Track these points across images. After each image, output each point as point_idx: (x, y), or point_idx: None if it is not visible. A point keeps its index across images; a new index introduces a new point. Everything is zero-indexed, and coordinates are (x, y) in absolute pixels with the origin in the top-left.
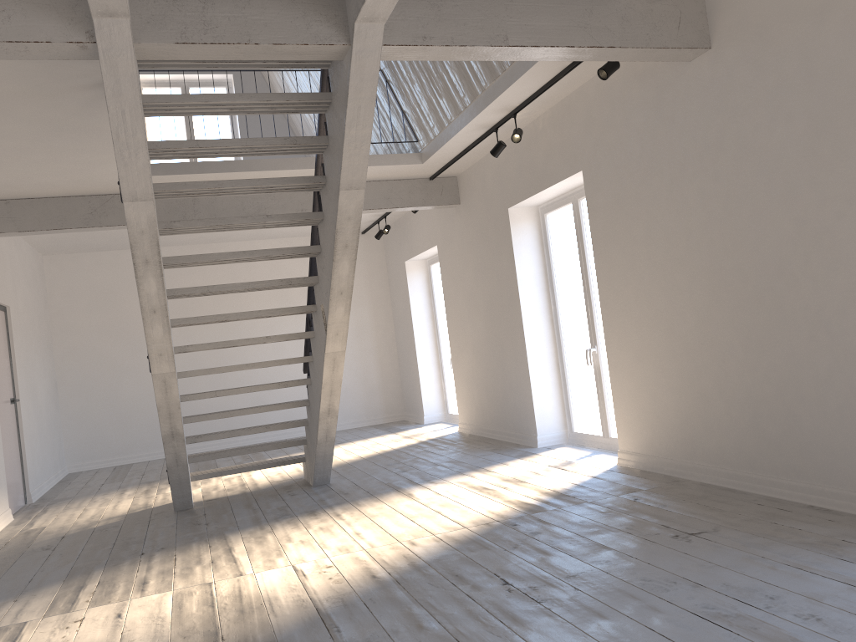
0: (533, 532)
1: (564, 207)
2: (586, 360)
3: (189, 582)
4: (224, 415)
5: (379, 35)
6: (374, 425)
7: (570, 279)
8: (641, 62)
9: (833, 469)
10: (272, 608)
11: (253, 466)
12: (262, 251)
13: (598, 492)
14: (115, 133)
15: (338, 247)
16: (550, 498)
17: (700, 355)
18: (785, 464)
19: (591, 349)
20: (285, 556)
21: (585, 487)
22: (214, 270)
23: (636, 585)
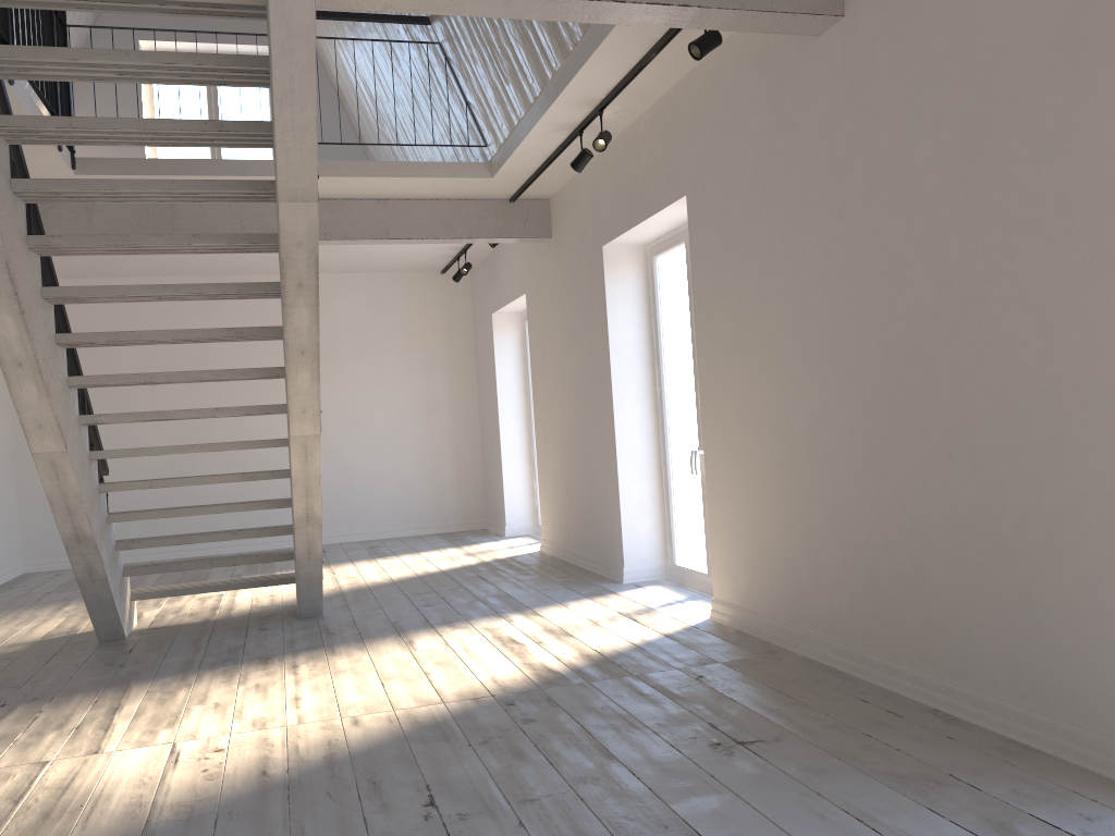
0: (528, 718)
1: (676, 248)
2: (690, 466)
3: (21, 757)
4: (168, 513)
5: None
6: (443, 534)
7: (679, 351)
8: (760, 37)
9: (967, 659)
10: (91, 813)
11: (221, 586)
12: (193, 286)
13: (657, 661)
14: None
15: (288, 285)
16: (587, 665)
17: (812, 473)
18: (908, 643)
19: (697, 450)
20: (177, 727)
21: (644, 651)
22: (235, 312)
23: (609, 826)
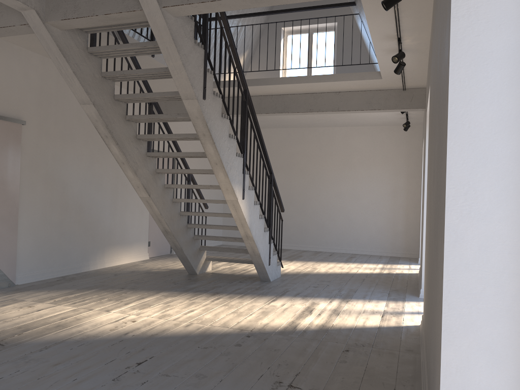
0: (241, 344)
1: None
2: None
3: (91, 306)
4: (207, 226)
5: (154, 1)
6: (393, 257)
7: None
8: None
9: (429, 382)
10: (66, 330)
11: (238, 260)
12: (184, 134)
13: (346, 337)
14: (59, 69)
15: (199, 135)
16: (314, 330)
17: (428, 250)
18: (428, 364)
19: None
20: (142, 309)
21: (351, 331)
22: (309, 143)
23: None
